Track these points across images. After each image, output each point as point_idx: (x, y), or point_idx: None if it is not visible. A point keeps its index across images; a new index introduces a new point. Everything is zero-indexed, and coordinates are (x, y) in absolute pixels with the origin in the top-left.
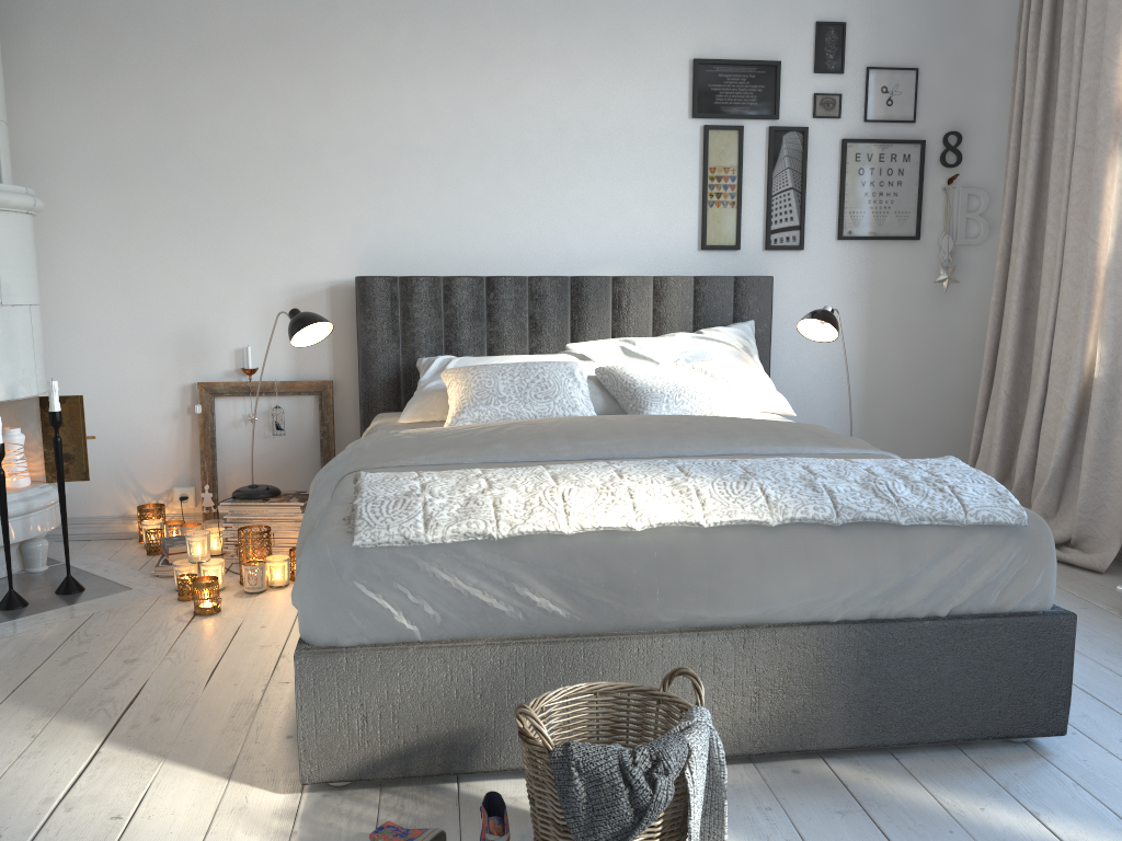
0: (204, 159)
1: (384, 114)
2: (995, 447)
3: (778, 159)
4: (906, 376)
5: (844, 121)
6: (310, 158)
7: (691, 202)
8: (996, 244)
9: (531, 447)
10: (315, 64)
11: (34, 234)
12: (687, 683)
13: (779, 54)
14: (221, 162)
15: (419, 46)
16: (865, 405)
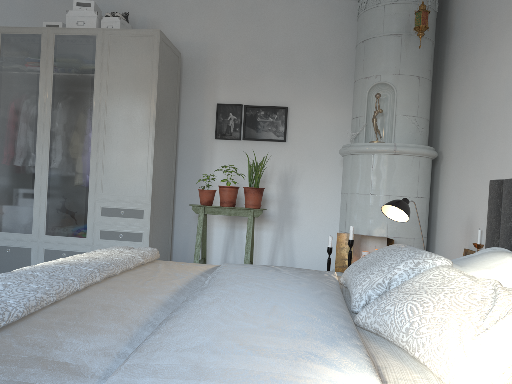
0: (482, 113)
1: None
2: None
3: None
4: None
5: None
6: None
7: None
8: None
9: (213, 273)
10: None
11: (410, 164)
12: None
13: None
14: (486, 113)
15: None
16: None
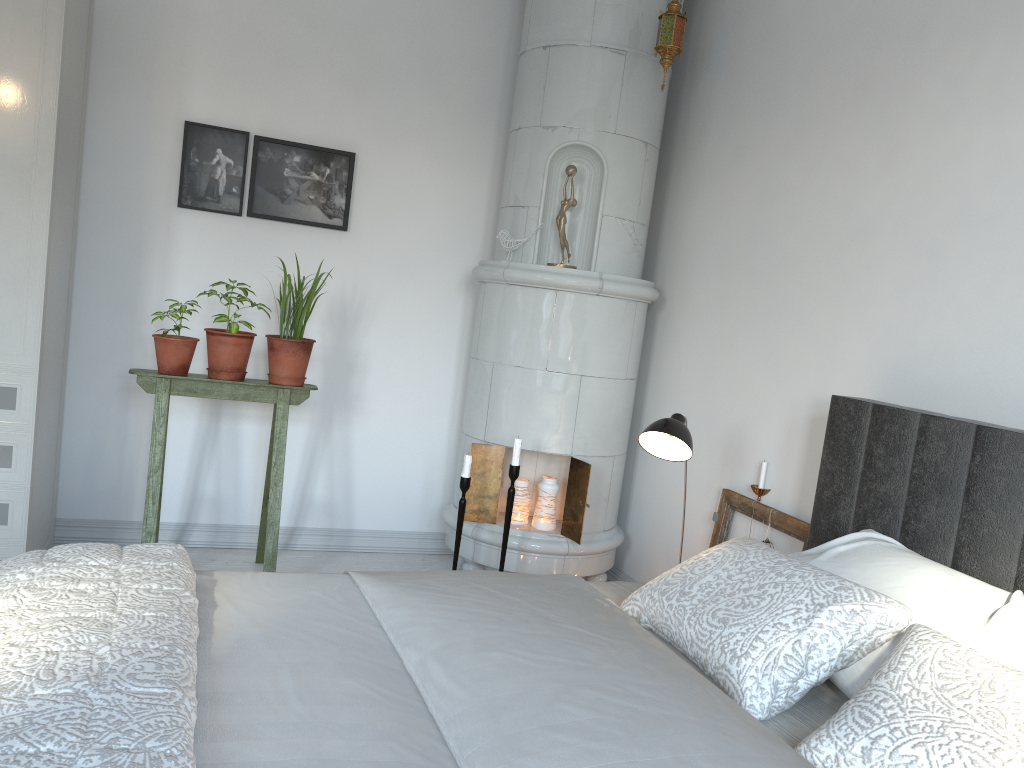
0: (780, 245)
1: (948, 171)
2: None
3: None
4: None
5: None
6: (862, 239)
7: None
8: None
9: (406, 632)
10: (890, 116)
11: (620, 316)
12: None
13: None
14: (791, 248)
15: (1012, 59)
16: None
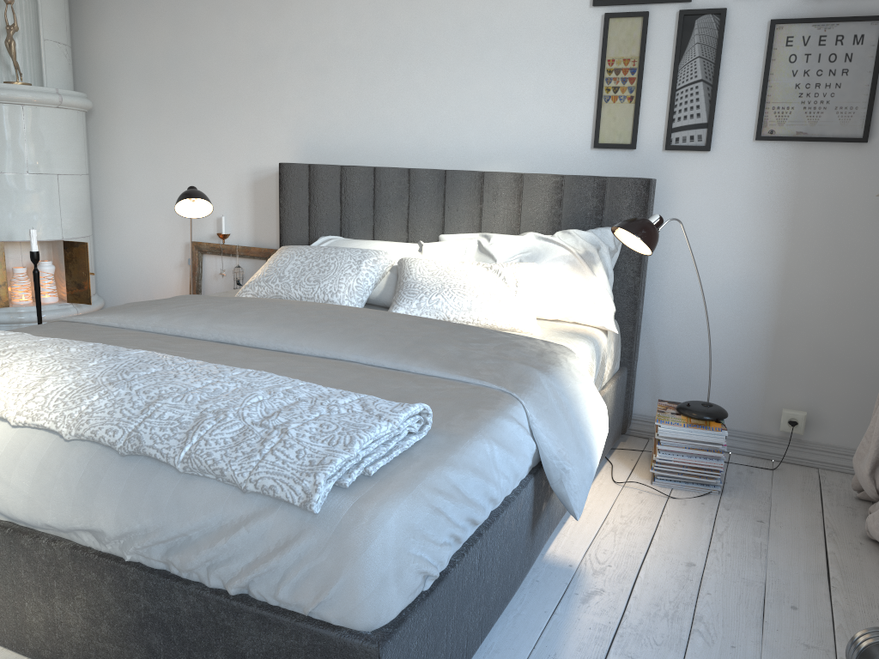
0: (201, 65)
1: (320, 21)
2: None
3: (687, 47)
4: (835, 307)
5: None
6: (268, 62)
7: (587, 97)
8: None
9: (176, 322)
10: None
11: (76, 124)
12: (5, 577)
13: None
14: (211, 68)
15: None
16: (775, 335)
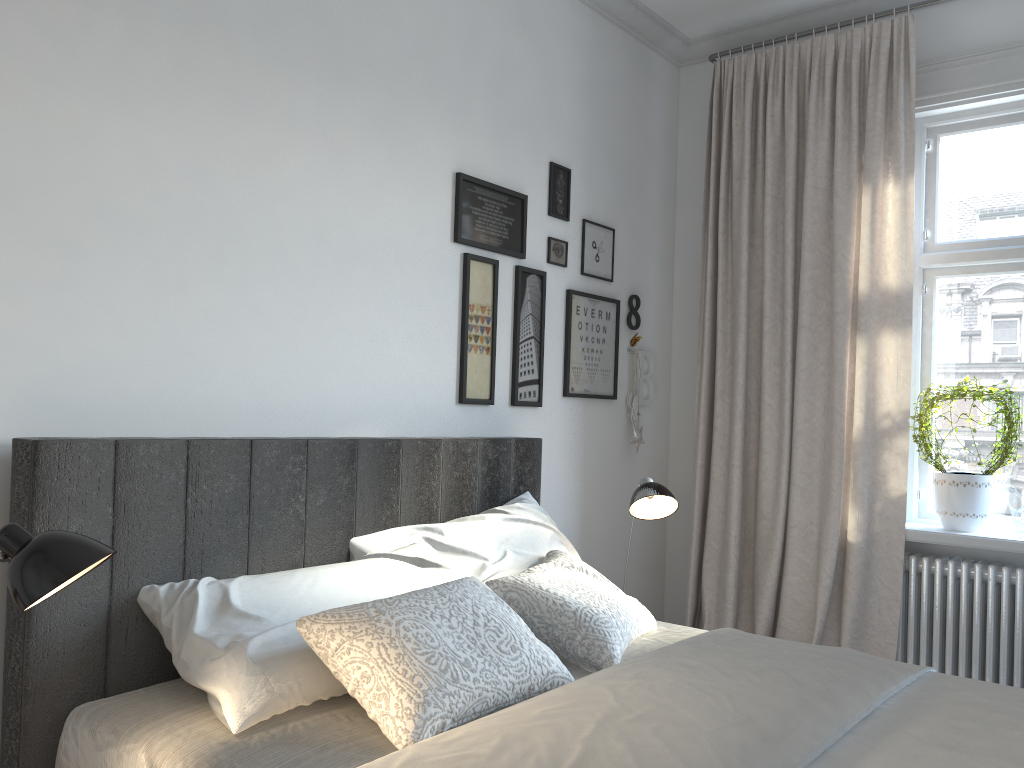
0: None
1: (70, 149)
2: (730, 612)
3: (524, 303)
4: (607, 540)
5: (568, 270)
6: None
7: (451, 343)
8: (656, 405)
9: None
10: None
11: None
12: None
13: (524, 187)
14: None
15: (137, 54)
16: None
